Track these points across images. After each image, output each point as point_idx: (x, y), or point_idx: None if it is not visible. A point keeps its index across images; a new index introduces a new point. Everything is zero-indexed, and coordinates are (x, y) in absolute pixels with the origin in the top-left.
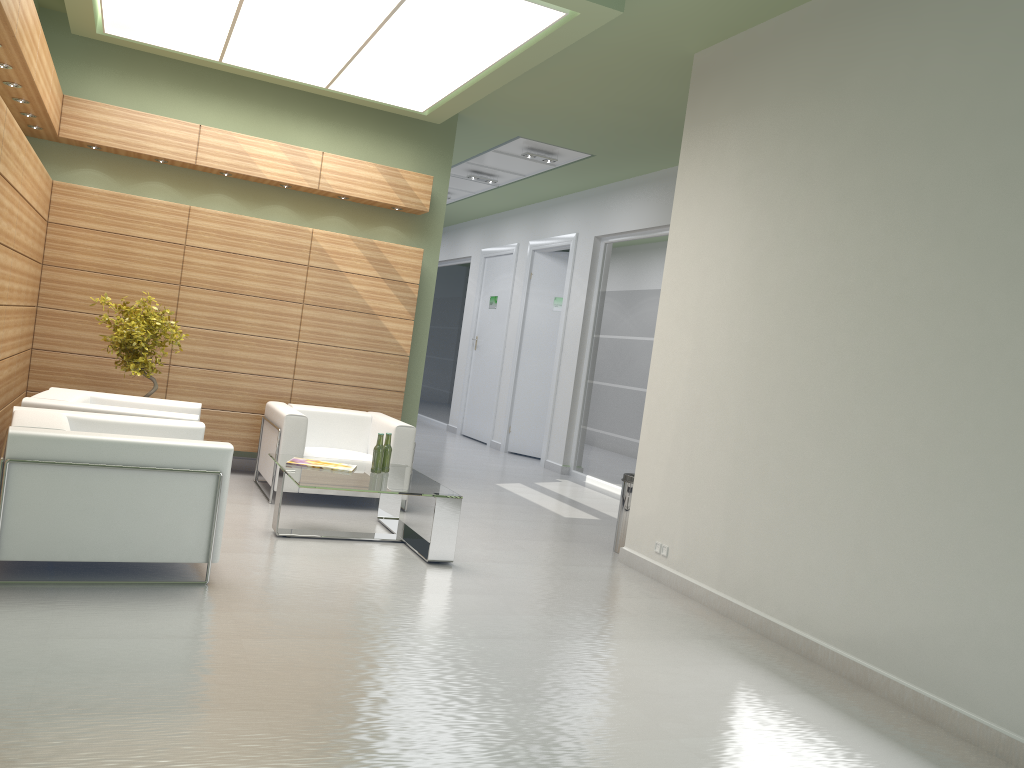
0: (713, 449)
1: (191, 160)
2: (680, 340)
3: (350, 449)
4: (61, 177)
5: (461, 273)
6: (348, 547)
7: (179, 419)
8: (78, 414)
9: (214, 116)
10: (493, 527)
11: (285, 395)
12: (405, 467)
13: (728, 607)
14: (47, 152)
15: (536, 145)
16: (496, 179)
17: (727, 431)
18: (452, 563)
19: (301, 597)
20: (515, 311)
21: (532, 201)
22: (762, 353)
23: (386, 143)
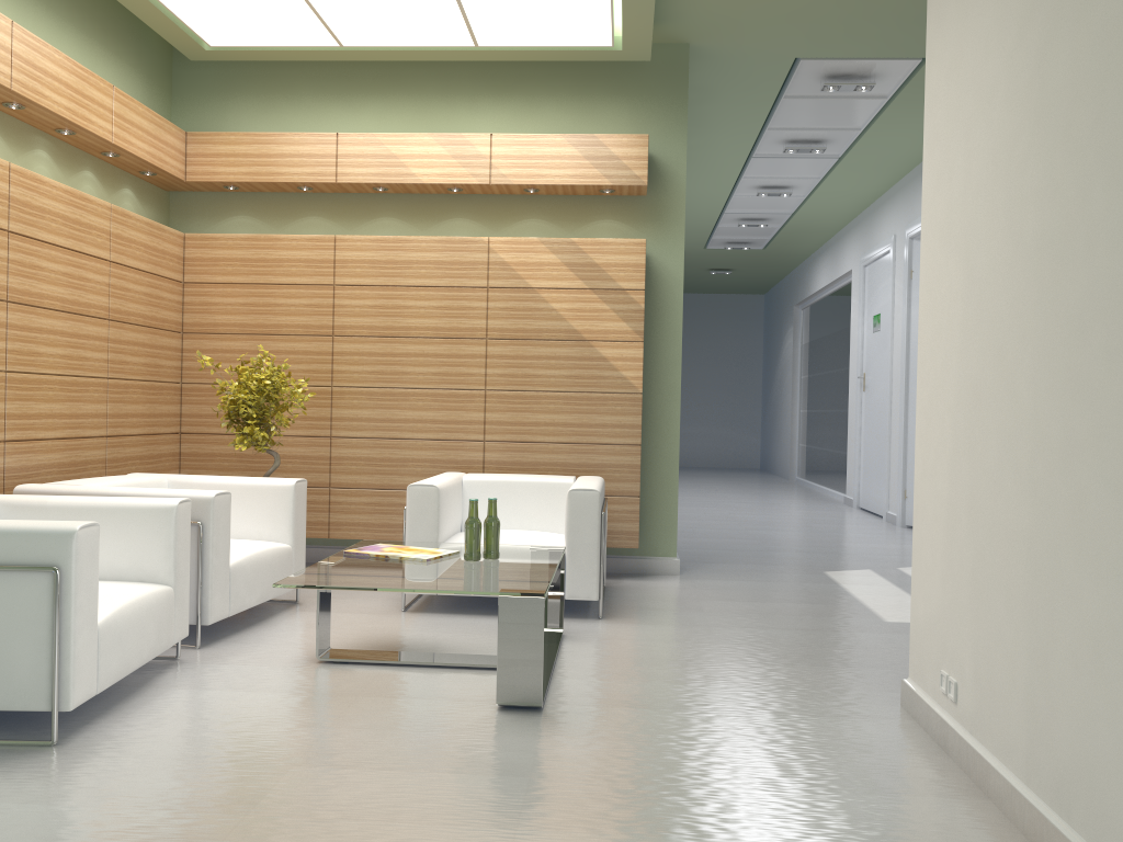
0: (1002, 476)
1: (330, 178)
2: (948, 274)
3: (547, 530)
4: (210, 231)
5: (848, 296)
6: (405, 679)
7: (190, 498)
8: (12, 498)
9: (369, 123)
10: (721, 641)
11: (476, 463)
12: (552, 550)
13: (1042, 830)
14: (194, 205)
15: (834, 68)
16: (828, 147)
17: (1019, 434)
18: (546, 708)
19: (158, 774)
20: (898, 328)
21: (901, 171)
22: (1058, 246)
23: (590, 108)
